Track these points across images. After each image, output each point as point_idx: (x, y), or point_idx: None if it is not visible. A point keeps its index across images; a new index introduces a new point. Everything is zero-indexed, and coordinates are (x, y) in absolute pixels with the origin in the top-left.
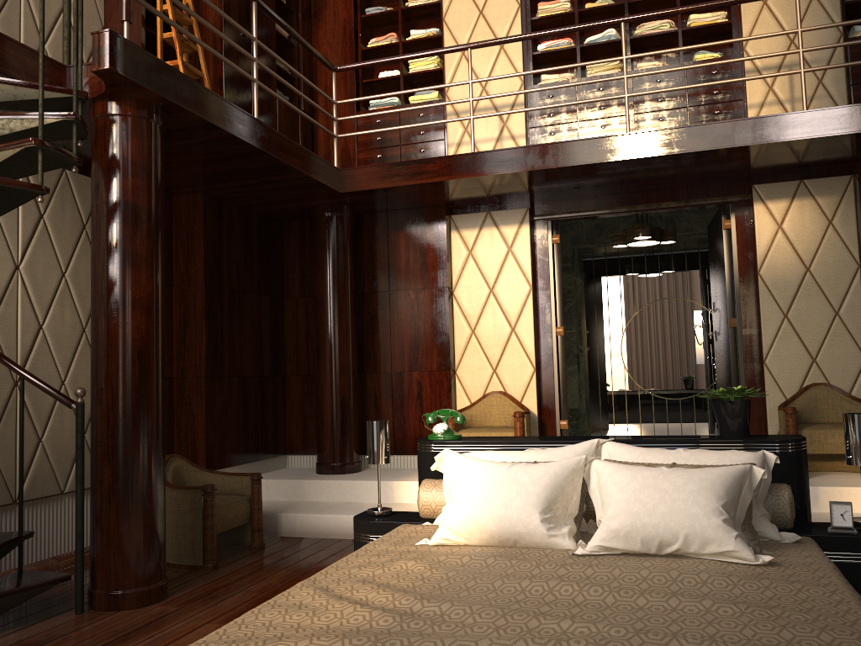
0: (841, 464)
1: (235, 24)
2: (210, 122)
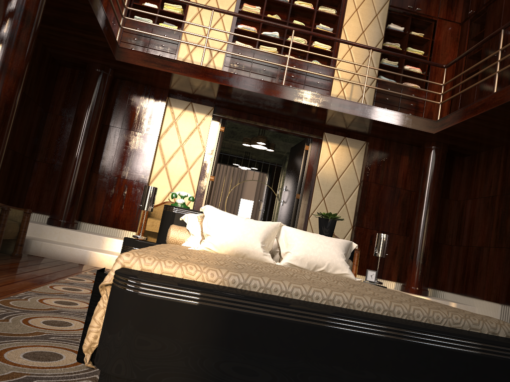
0: None
1: None
2: None
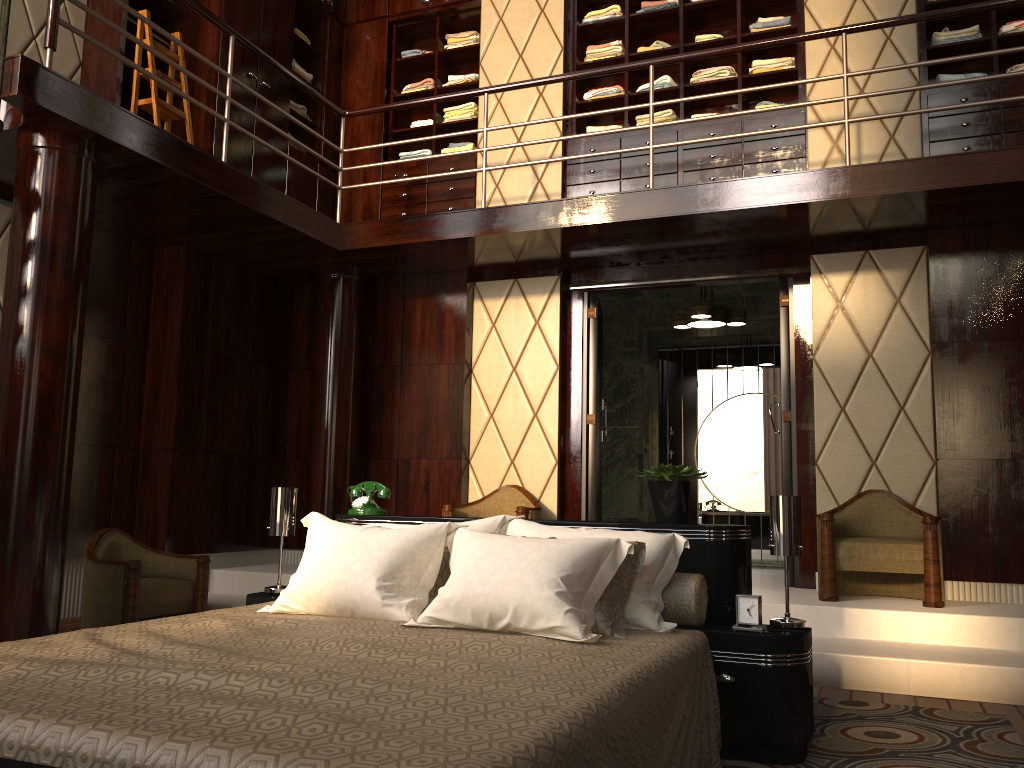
0: (897, 588)
1: (201, 59)
2: (153, 160)
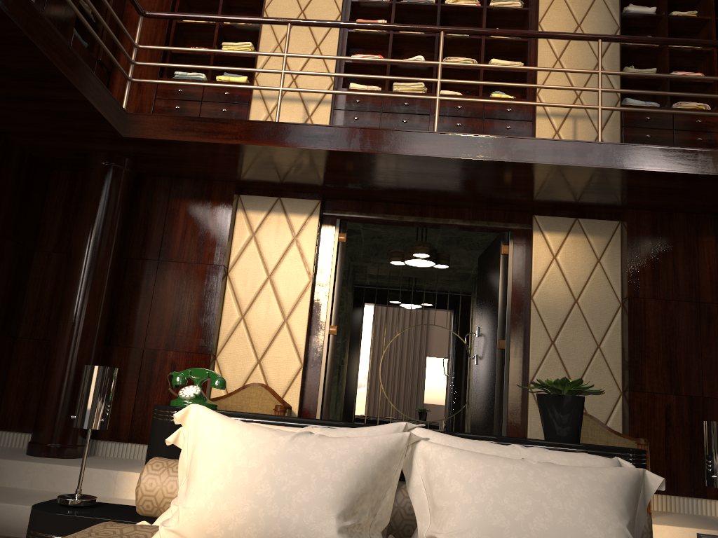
0: None
1: None
2: None
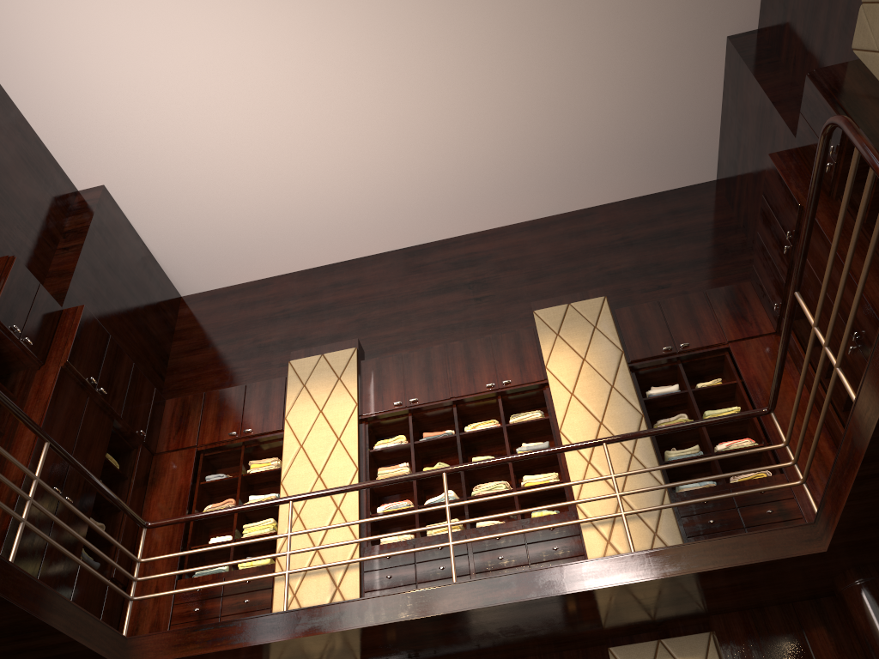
0: None
1: (11, 459)
2: None
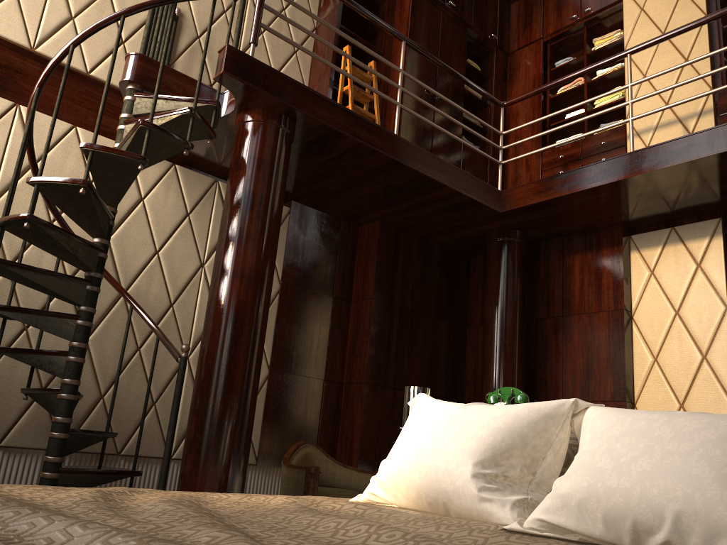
0: None
1: (377, 57)
2: (332, 127)
